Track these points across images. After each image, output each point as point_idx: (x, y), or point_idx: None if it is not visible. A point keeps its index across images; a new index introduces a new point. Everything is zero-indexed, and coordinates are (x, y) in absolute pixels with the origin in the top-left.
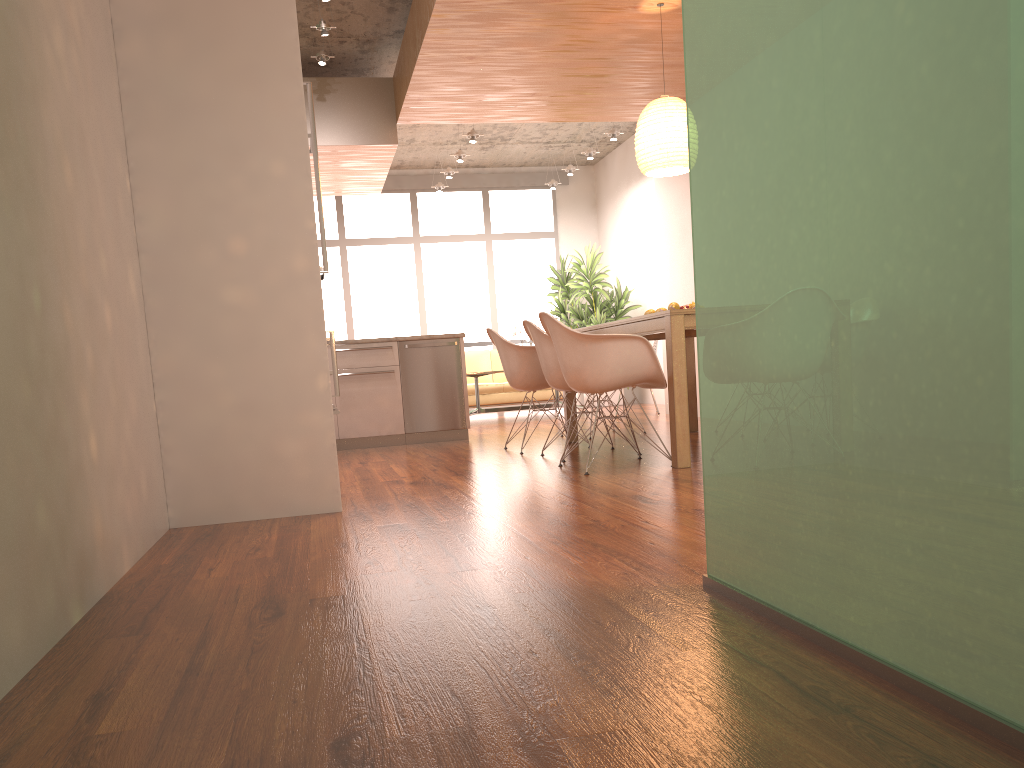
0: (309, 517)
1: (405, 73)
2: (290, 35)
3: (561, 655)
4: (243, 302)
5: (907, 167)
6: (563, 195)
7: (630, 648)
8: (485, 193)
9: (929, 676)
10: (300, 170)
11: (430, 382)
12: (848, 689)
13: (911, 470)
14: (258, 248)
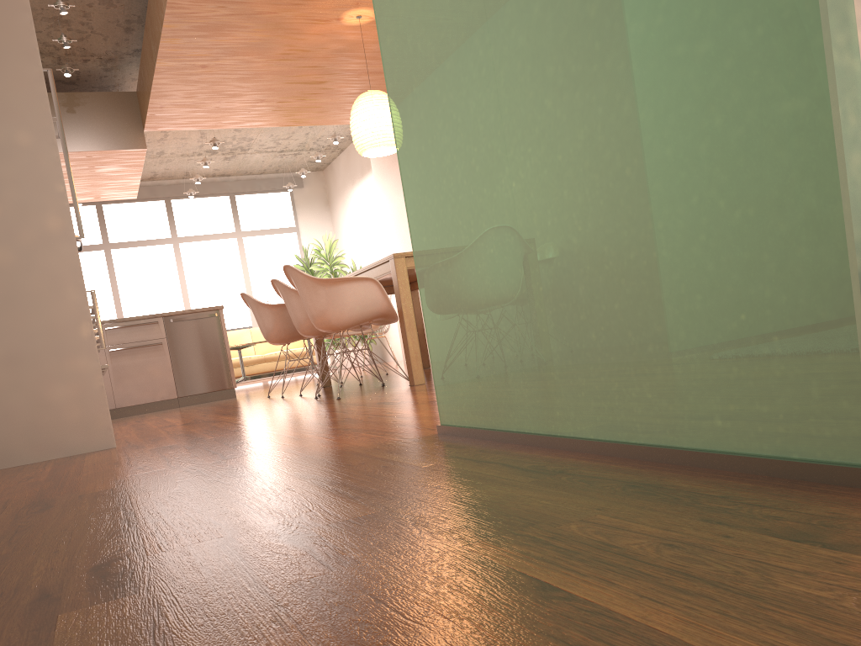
0: (84, 454)
1: (146, 84)
2: (25, 19)
3: (316, 486)
4: None
5: (551, 13)
6: (300, 196)
7: (377, 473)
8: (232, 197)
9: (622, 436)
10: (46, 139)
11: (196, 350)
12: (561, 462)
13: (587, 266)
14: (10, 211)
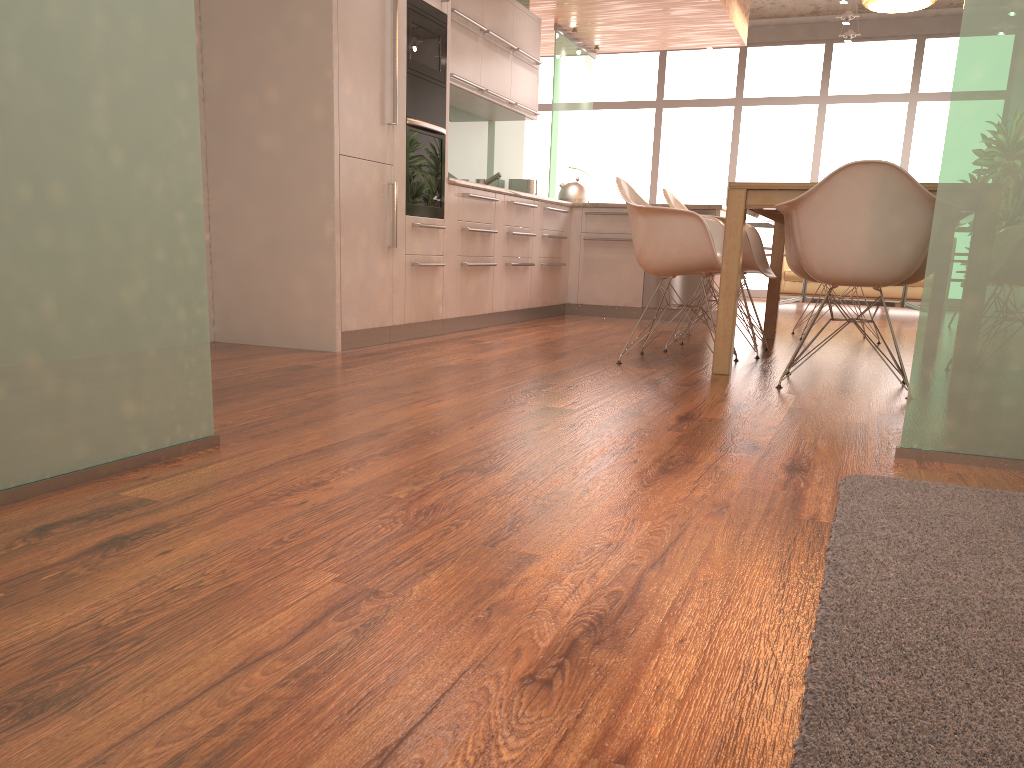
0: (302, 351)
1: None
2: None
3: None
4: (274, 148)
5: None
6: None
7: None
8: (920, 42)
9: None
10: (324, 20)
11: None
12: None
13: None
14: (287, 97)
